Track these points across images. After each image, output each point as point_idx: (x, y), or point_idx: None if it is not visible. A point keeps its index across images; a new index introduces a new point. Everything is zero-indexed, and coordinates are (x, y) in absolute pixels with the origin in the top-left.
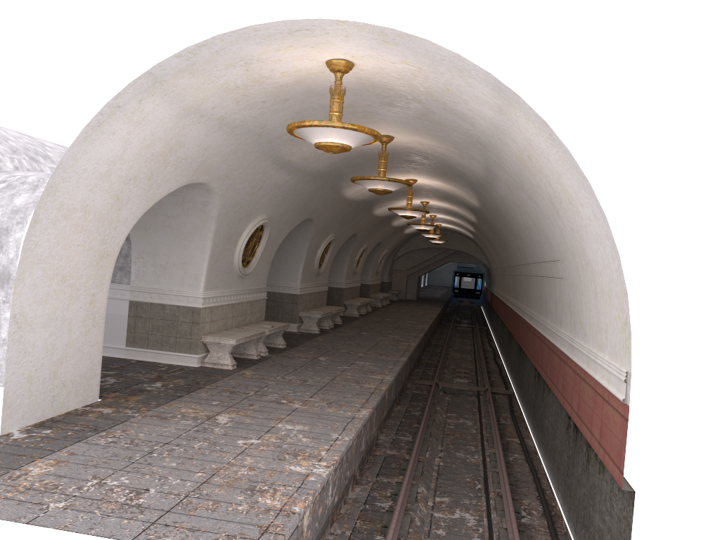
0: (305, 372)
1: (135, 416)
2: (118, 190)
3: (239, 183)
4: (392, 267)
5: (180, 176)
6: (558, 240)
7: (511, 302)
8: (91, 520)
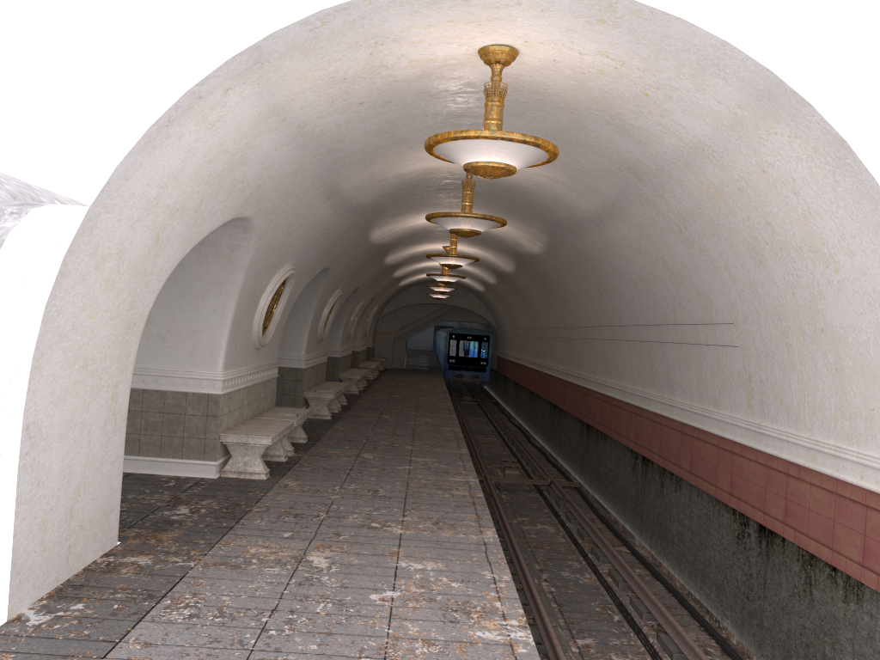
0: (364, 477)
1: (192, 567)
2: (160, 226)
3: (281, 220)
4: (376, 328)
5: (228, 208)
6: (737, 297)
7: (561, 372)
8: None
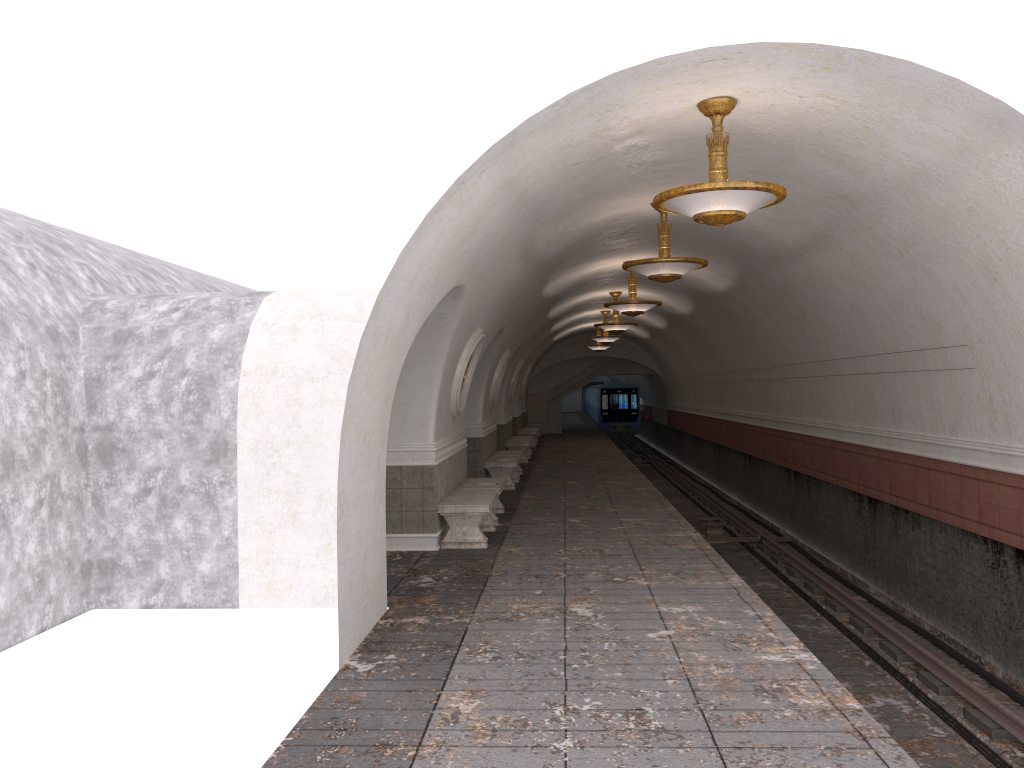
0: (582, 539)
1: (468, 622)
2: (411, 303)
3: (483, 283)
4: (527, 391)
5: (452, 278)
6: (970, 317)
7: (755, 418)
8: (637, 756)
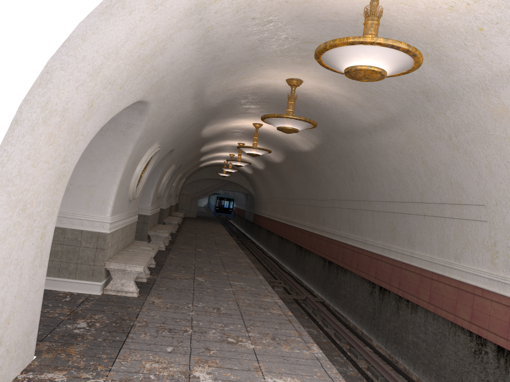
0: (205, 297)
1: None
2: (96, 94)
3: (164, 108)
4: (181, 192)
5: (140, 90)
6: (493, 187)
7: (308, 226)
8: None
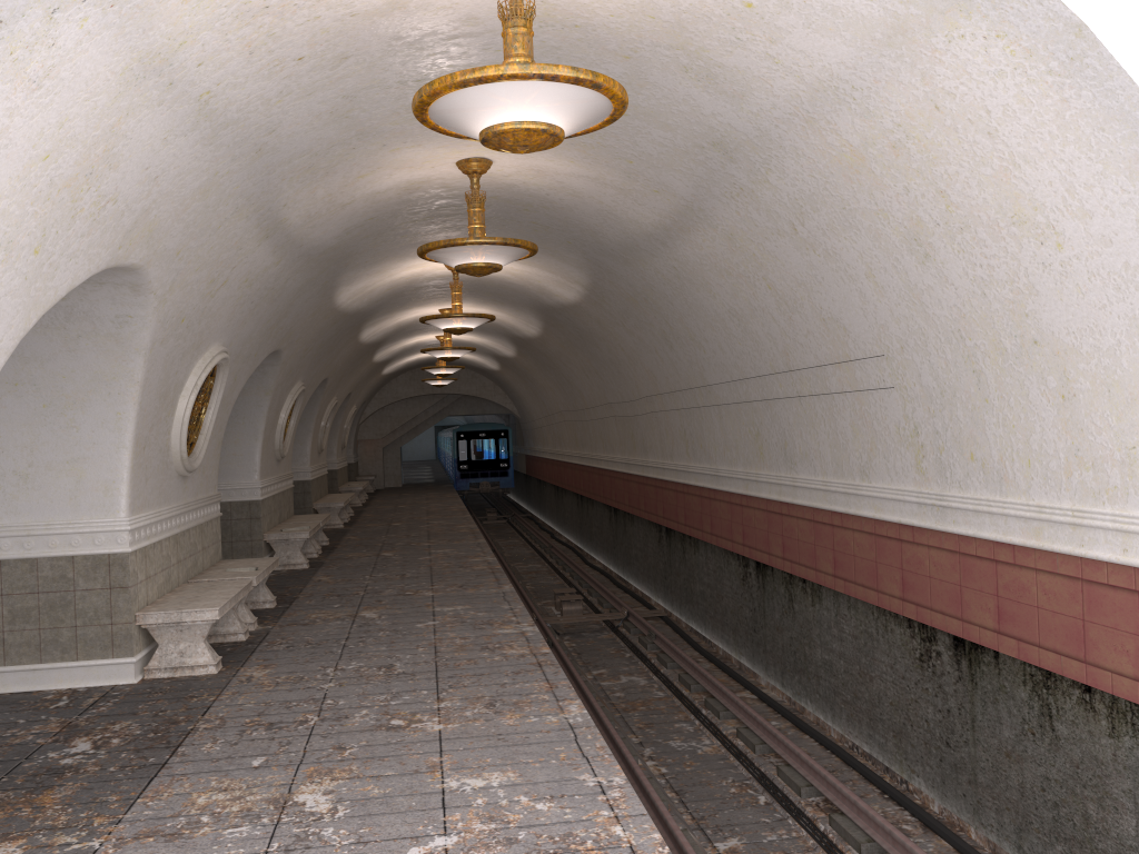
0: (368, 648)
1: (96, 849)
2: None
3: (194, 271)
4: (357, 436)
5: (97, 247)
6: (888, 316)
7: (620, 463)
8: None
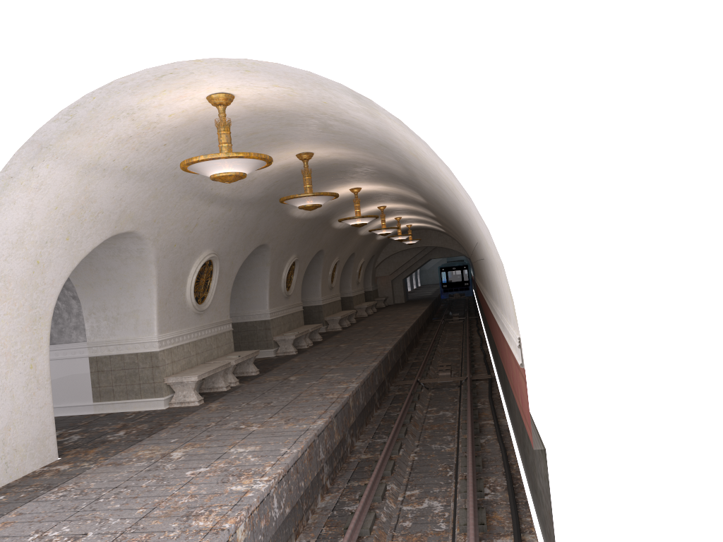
0: (272, 394)
1: (91, 467)
2: (36, 254)
3: (170, 225)
4: (375, 275)
5: (101, 230)
6: (471, 223)
7: (482, 288)
8: None
